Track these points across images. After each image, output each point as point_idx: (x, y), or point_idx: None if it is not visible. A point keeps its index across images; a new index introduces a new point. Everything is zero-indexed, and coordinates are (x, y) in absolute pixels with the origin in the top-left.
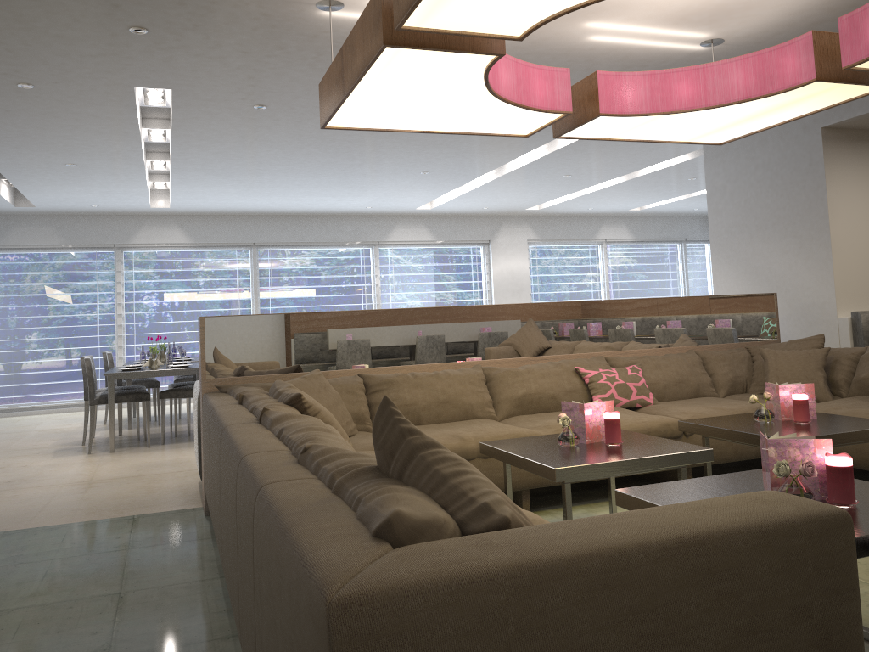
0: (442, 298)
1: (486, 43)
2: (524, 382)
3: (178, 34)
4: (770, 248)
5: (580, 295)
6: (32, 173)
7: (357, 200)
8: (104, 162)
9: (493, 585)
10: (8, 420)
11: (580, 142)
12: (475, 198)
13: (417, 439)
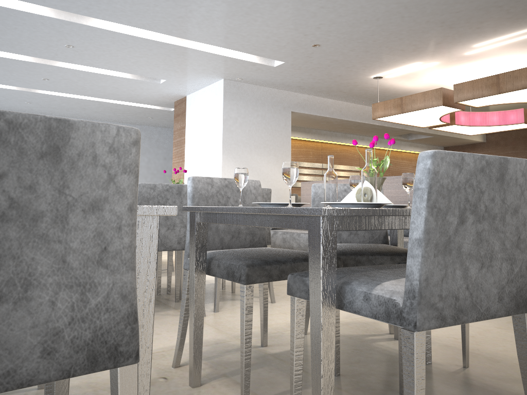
0: None
1: None
2: None
3: None
4: (261, 158)
5: None
6: None
7: None
8: None
9: None
10: None
11: (211, 54)
12: None
13: None
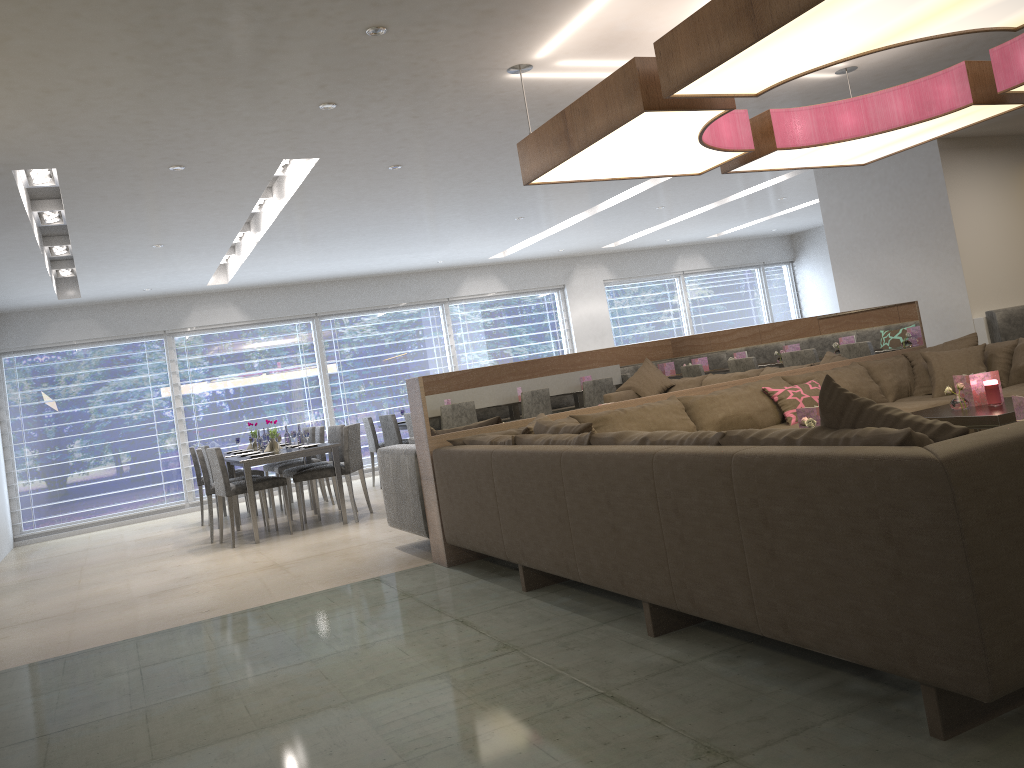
0: (521, 352)
1: (720, 100)
2: (721, 406)
3: (363, 106)
4: (895, 259)
5: (663, 333)
6: (108, 259)
7: (432, 255)
8: (195, 239)
9: (1010, 447)
10: (77, 538)
11: None
12: (556, 240)
13: (860, 399)
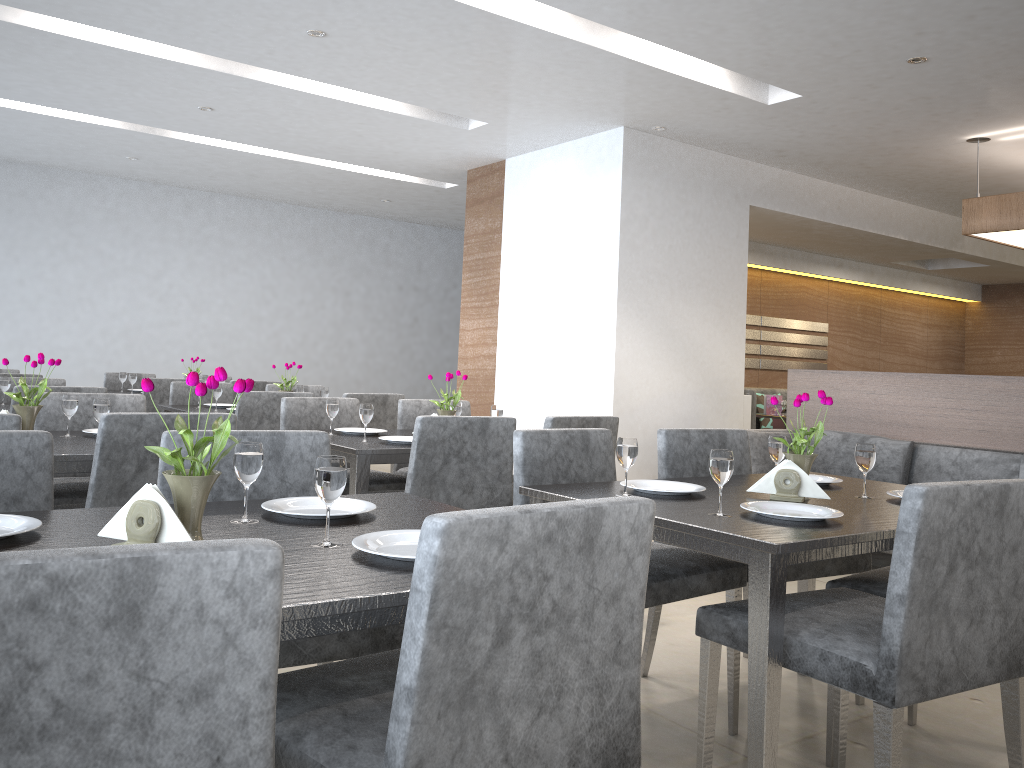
0: None
1: None
2: None
3: None
4: (691, 311)
5: None
6: None
7: None
8: None
9: None
10: None
11: (646, 70)
12: None
13: None
